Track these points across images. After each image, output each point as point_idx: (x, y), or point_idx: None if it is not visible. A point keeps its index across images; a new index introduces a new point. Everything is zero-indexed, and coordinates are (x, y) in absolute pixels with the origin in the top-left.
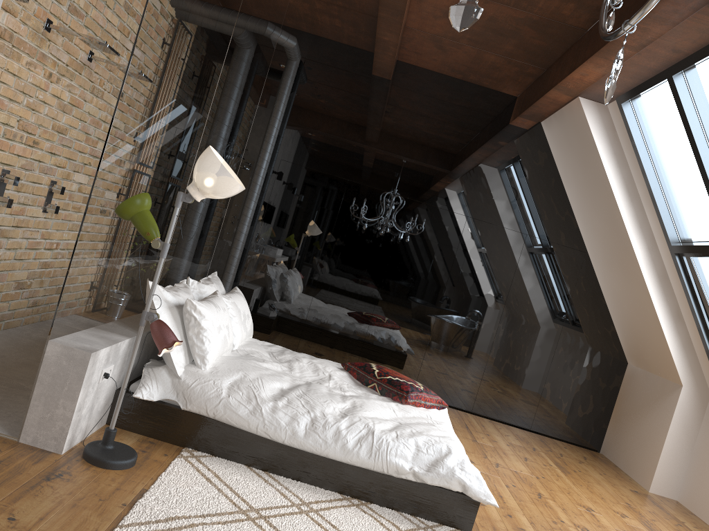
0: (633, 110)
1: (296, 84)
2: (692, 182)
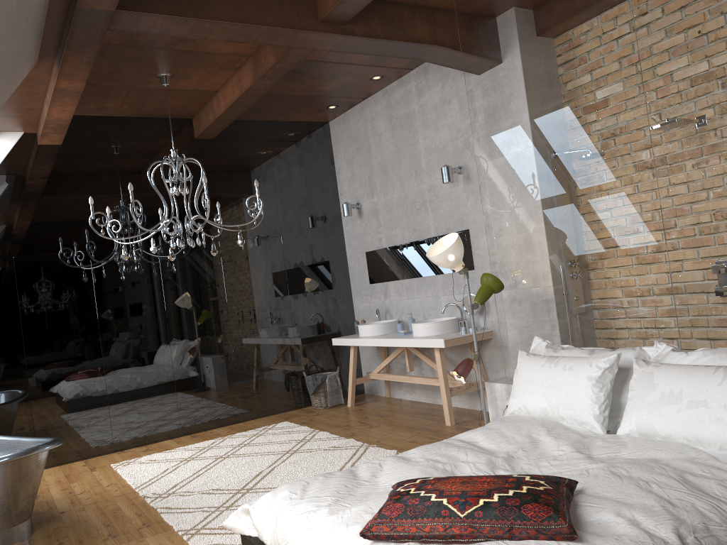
0: None
1: None
2: None
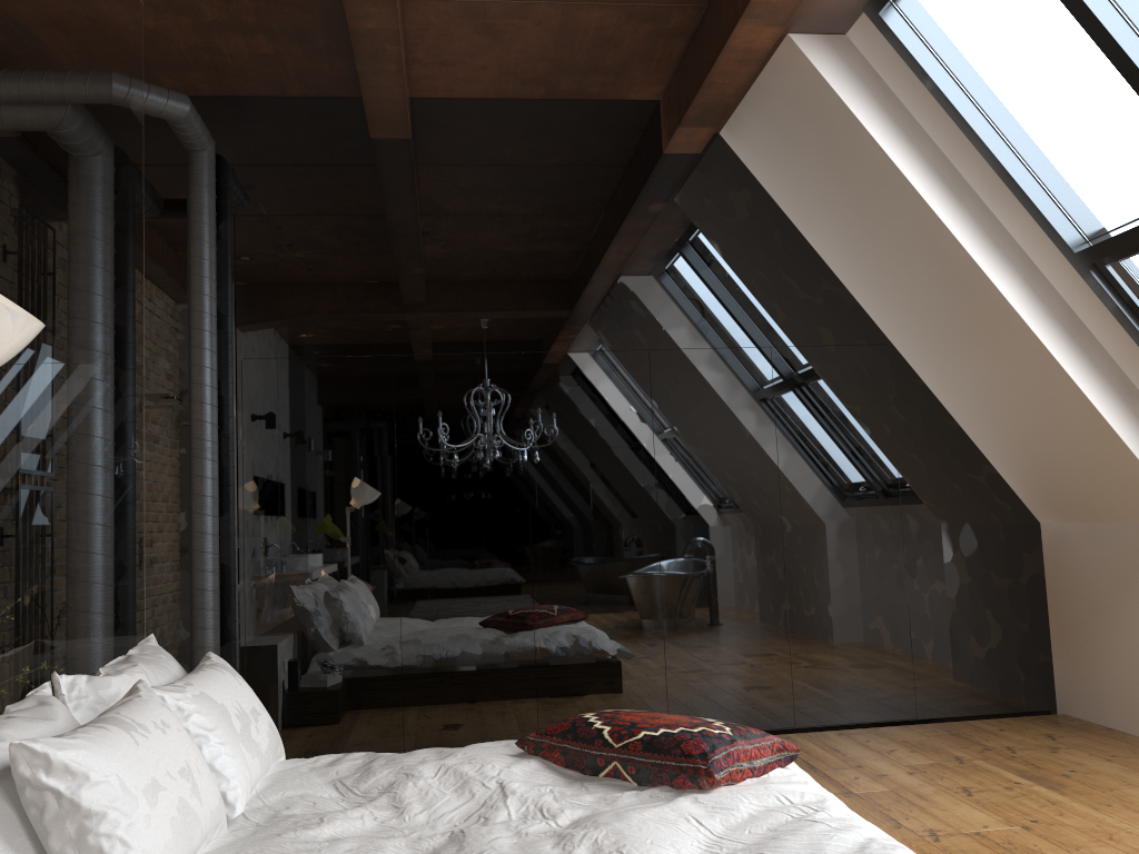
0: (905, 20)
1: (224, 200)
2: (1089, 101)
